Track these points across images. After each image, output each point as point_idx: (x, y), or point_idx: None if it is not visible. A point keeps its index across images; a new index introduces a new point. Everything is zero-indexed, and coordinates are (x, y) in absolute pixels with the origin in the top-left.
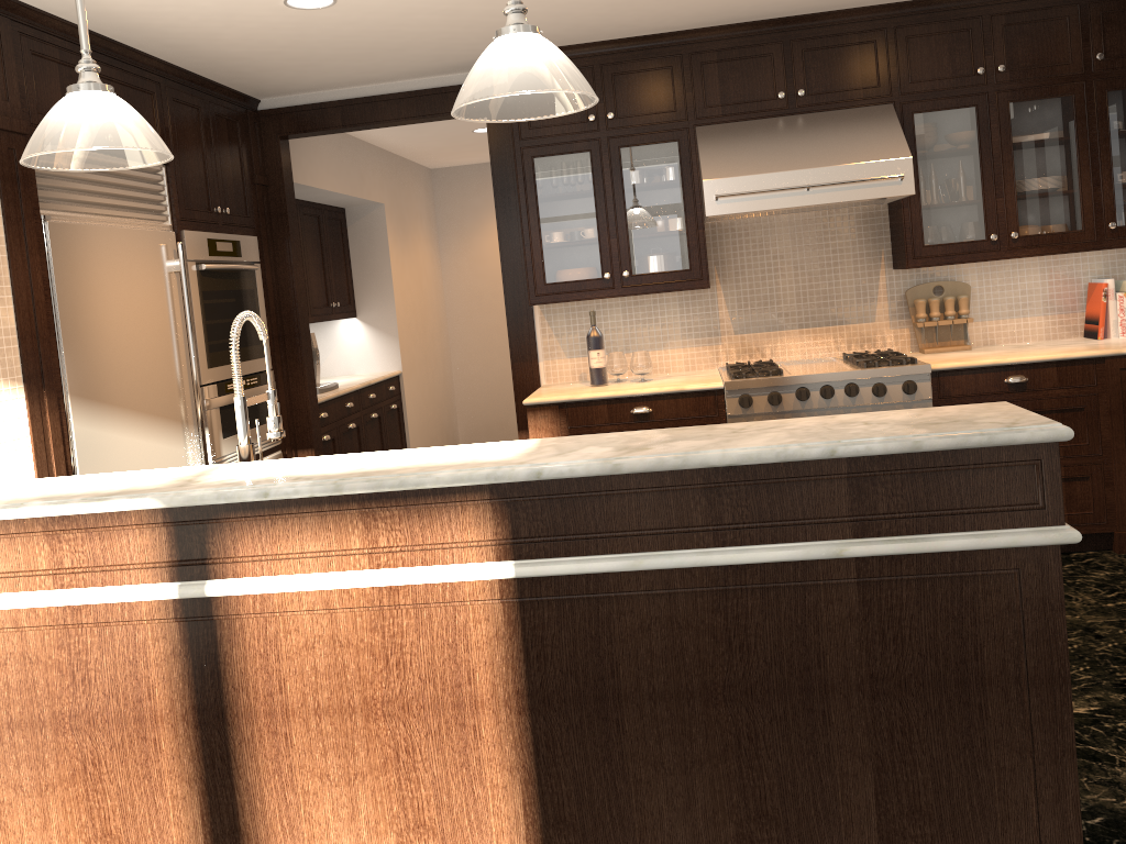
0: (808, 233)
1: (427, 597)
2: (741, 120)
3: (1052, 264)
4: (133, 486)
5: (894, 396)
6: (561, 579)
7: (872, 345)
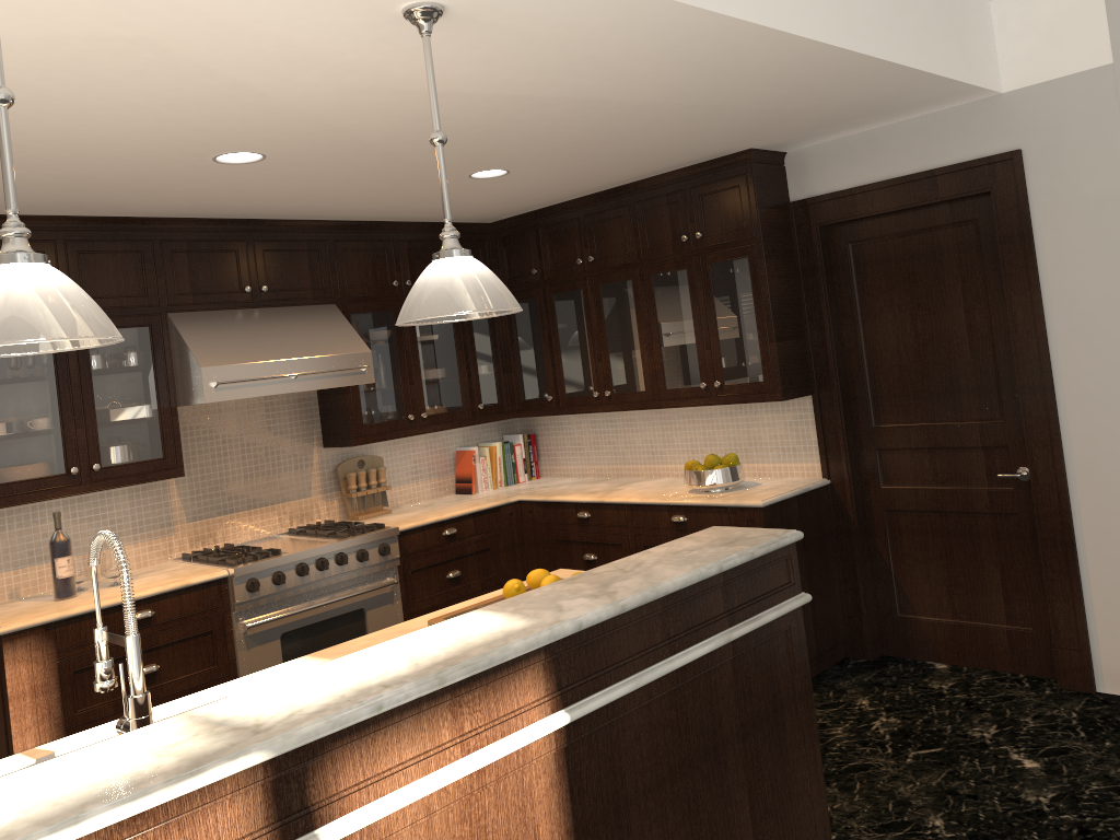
0: (253, 417)
1: (506, 767)
2: (211, 309)
3: (432, 437)
4: (176, 754)
5: (373, 559)
6: (592, 714)
7: (310, 518)
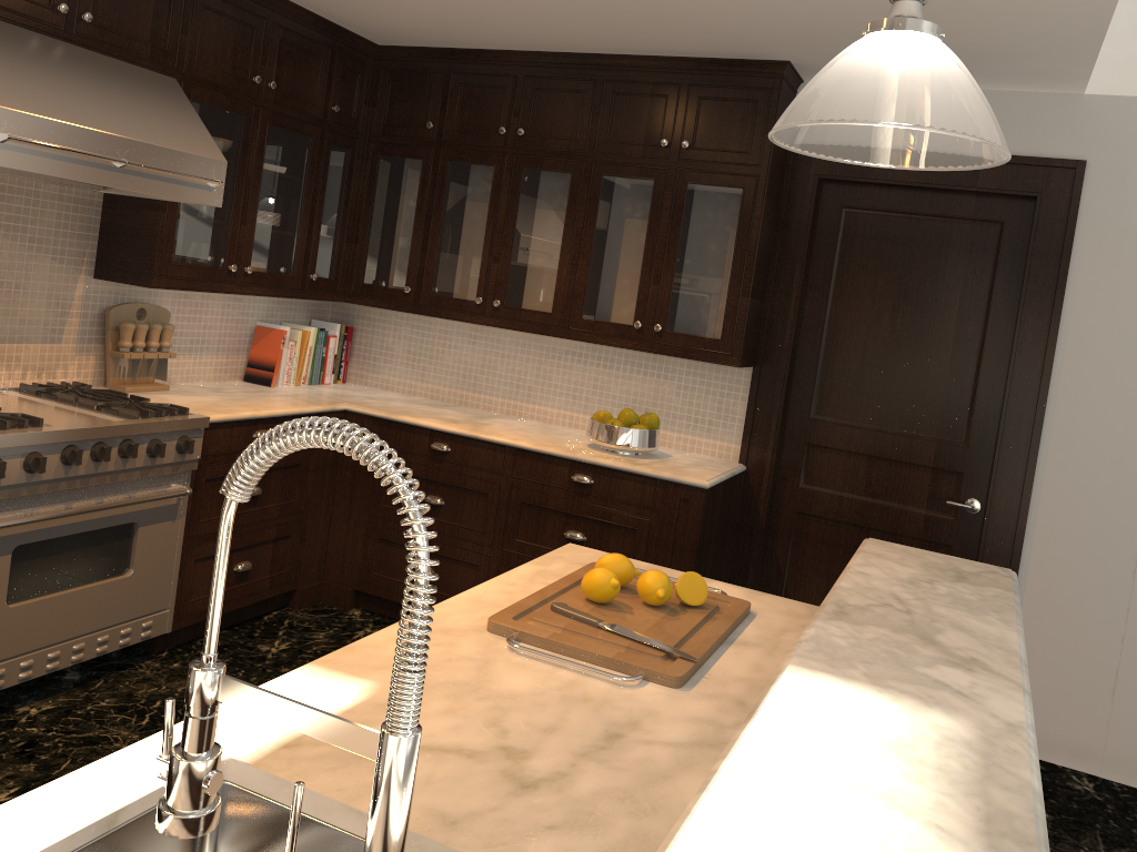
0: (5, 206)
1: None
2: None
3: (232, 300)
4: None
5: (167, 455)
6: None
7: (52, 375)
